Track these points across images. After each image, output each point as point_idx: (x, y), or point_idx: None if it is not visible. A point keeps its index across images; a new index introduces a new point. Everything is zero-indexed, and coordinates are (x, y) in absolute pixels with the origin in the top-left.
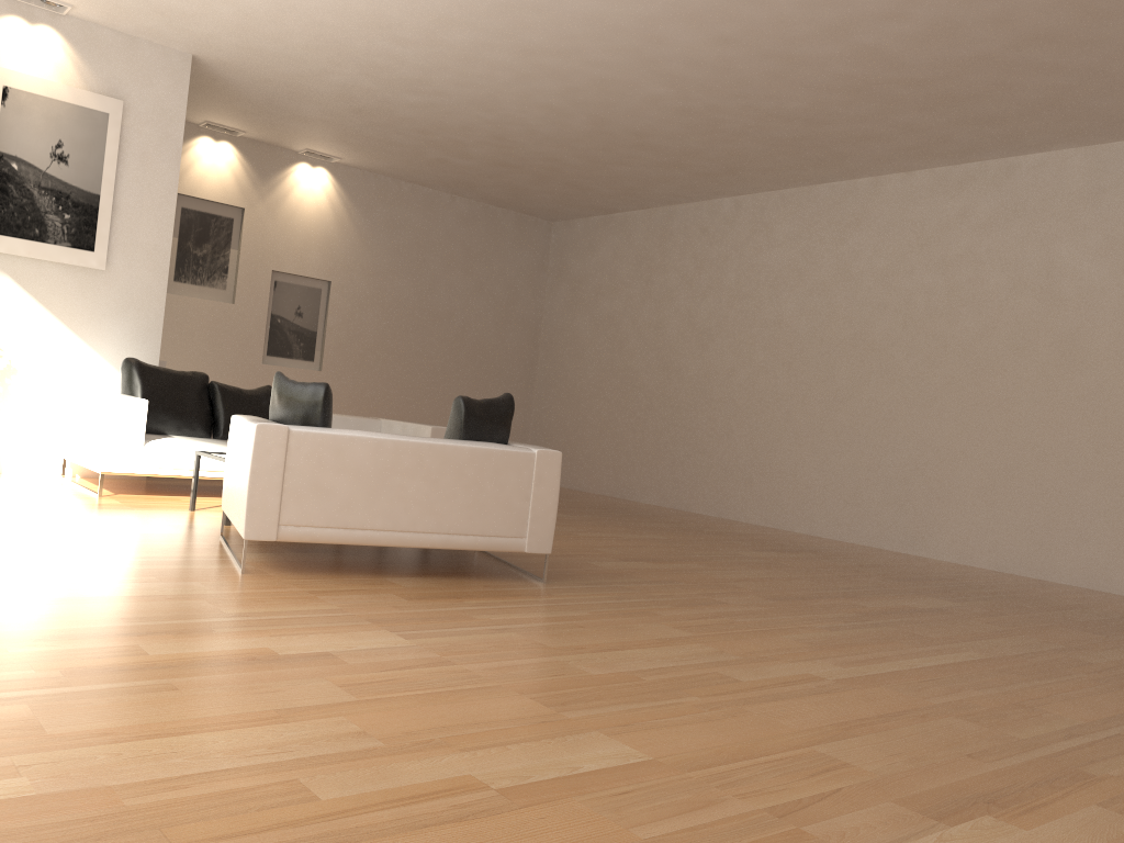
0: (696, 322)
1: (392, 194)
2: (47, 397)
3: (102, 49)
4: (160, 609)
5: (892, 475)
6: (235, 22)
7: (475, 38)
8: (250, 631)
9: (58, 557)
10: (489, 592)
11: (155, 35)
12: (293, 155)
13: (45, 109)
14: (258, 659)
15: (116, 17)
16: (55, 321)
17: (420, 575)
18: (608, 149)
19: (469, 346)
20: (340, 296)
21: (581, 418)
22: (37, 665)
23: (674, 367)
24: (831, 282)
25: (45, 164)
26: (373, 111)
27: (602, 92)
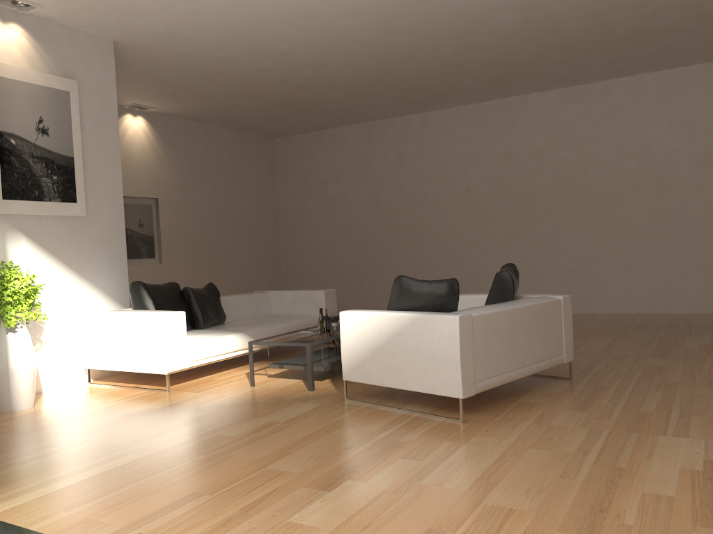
0: (406, 194)
1: (184, 131)
2: (63, 324)
3: (55, 40)
4: (545, 463)
5: (563, 270)
6: (181, 16)
7: (361, 23)
8: (632, 461)
9: (349, 446)
10: (581, 393)
11: (95, 27)
12: (121, 108)
13: (26, 92)
14: (709, 477)
15: (75, 14)
16: (58, 262)
17: (519, 393)
18: (370, 90)
19: (243, 229)
20: (165, 208)
21: (324, 266)
22: (679, 528)
23: (394, 224)
24: (501, 161)
25: (33, 137)
26: (223, 74)
27: (408, 55)
